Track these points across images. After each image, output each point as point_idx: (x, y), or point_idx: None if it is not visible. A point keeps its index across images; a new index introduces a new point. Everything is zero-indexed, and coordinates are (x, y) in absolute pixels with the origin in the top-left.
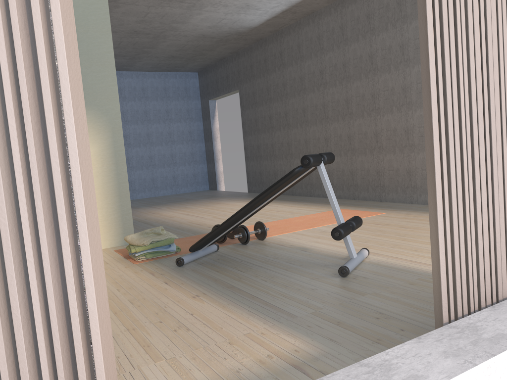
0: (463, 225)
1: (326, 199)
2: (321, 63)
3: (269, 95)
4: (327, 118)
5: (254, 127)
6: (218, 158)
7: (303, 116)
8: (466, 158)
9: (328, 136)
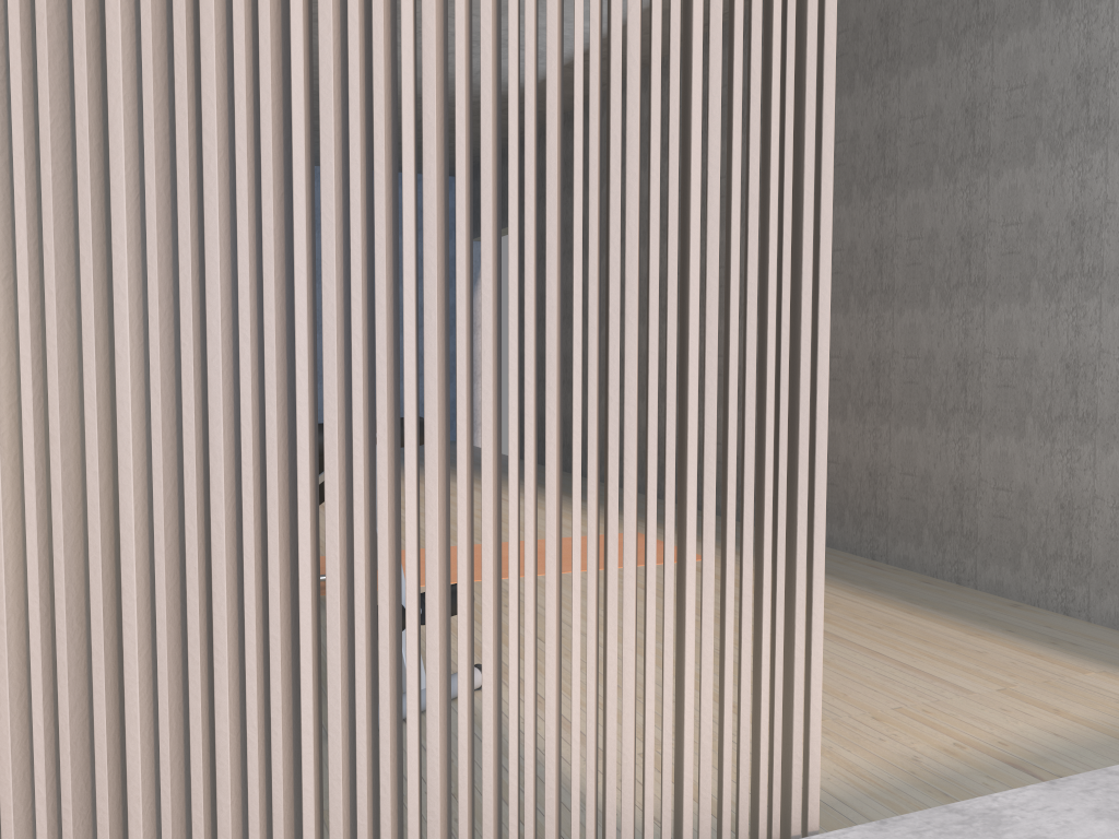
0: (9, 756)
1: (643, 500)
2: (662, 181)
3: (568, 244)
4: (663, 309)
5: (539, 312)
6: (478, 373)
7: (623, 298)
8: (36, 559)
9: (663, 353)
